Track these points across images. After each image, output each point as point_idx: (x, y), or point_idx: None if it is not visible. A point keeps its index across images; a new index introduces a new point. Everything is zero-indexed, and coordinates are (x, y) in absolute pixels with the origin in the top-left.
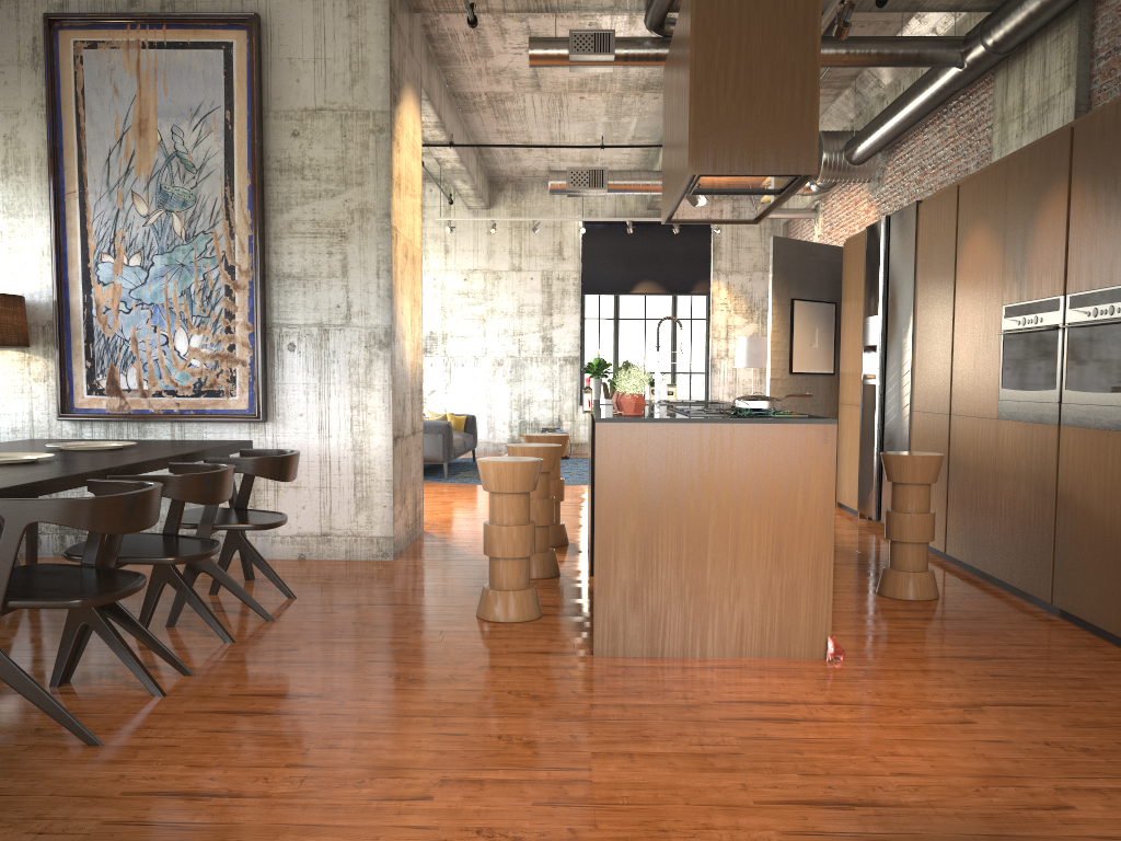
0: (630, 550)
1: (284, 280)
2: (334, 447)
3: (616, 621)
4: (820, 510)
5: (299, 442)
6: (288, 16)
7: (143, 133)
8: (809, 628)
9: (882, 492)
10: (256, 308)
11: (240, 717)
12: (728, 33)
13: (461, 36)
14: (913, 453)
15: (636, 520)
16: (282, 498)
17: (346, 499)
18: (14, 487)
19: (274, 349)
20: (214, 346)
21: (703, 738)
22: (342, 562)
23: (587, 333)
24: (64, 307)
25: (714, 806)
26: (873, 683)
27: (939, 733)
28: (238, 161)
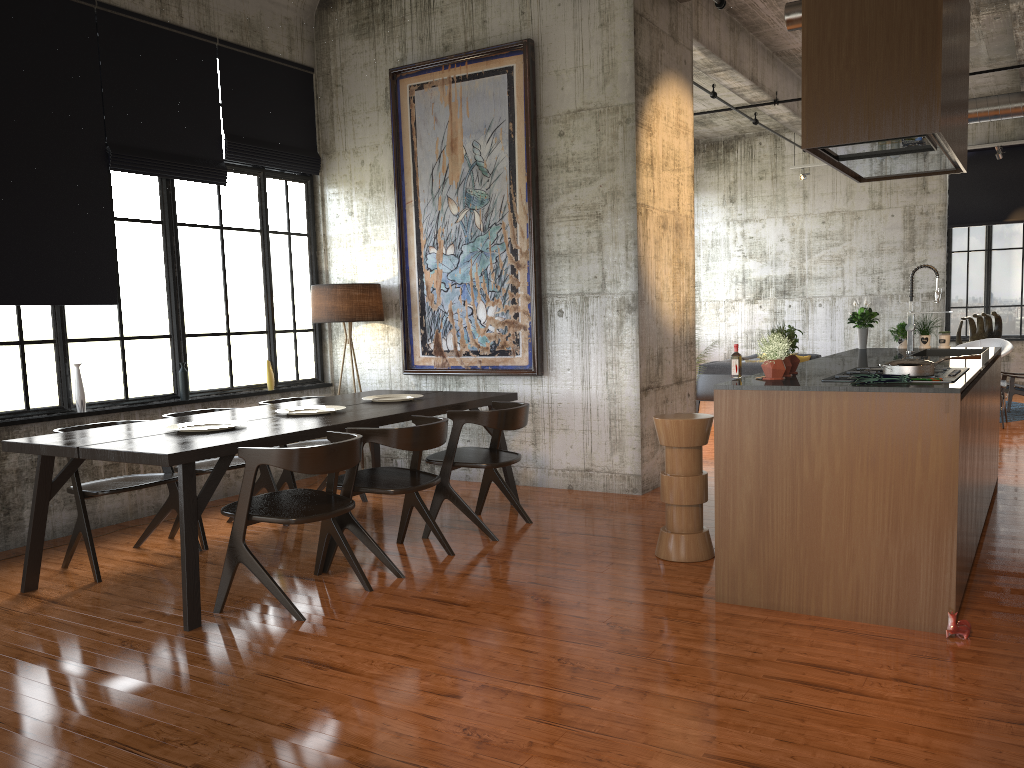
0: (746, 508)
1: (554, 258)
2: (593, 396)
3: (735, 572)
4: (941, 482)
5: (567, 392)
6: (554, 36)
7: (454, 149)
8: (930, 601)
9: None
10: (531, 282)
11: (400, 614)
12: (840, 2)
13: (760, 4)
14: None
15: (752, 481)
16: (555, 438)
17: (603, 441)
18: (270, 437)
19: (547, 316)
20: (503, 315)
21: (726, 690)
22: (598, 494)
23: (953, 267)
24: (406, 289)
25: (665, 750)
26: (970, 667)
27: (980, 729)
28: (518, 163)
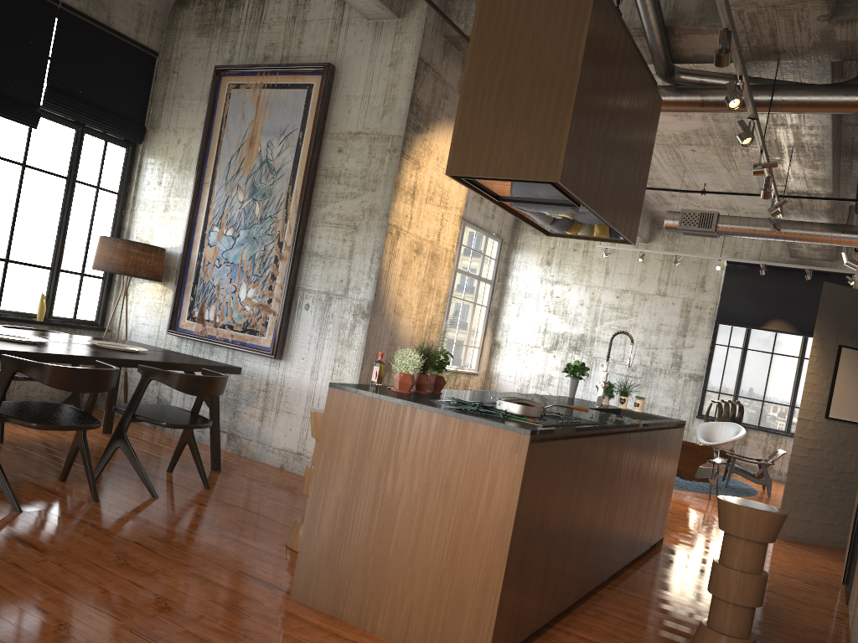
0: (333, 509)
1: (312, 257)
2: (318, 387)
3: (312, 572)
4: (499, 521)
5: (297, 379)
6: (352, 66)
7: (252, 145)
8: (469, 640)
9: (851, 554)
10: (287, 274)
11: None
12: (500, 46)
13: None
14: (751, 505)
15: (343, 484)
16: (279, 419)
17: None
18: None
19: (296, 307)
20: (260, 298)
21: None
22: (301, 477)
23: (715, 357)
24: (187, 258)
25: None
26: None
27: None
28: (300, 168)
